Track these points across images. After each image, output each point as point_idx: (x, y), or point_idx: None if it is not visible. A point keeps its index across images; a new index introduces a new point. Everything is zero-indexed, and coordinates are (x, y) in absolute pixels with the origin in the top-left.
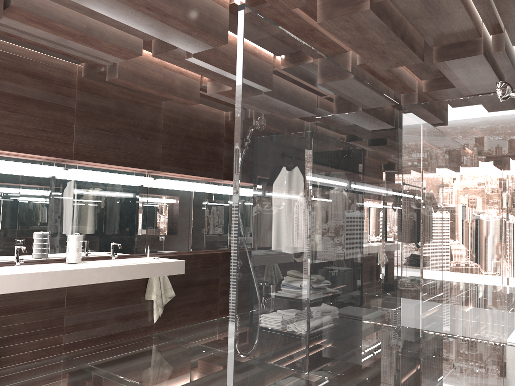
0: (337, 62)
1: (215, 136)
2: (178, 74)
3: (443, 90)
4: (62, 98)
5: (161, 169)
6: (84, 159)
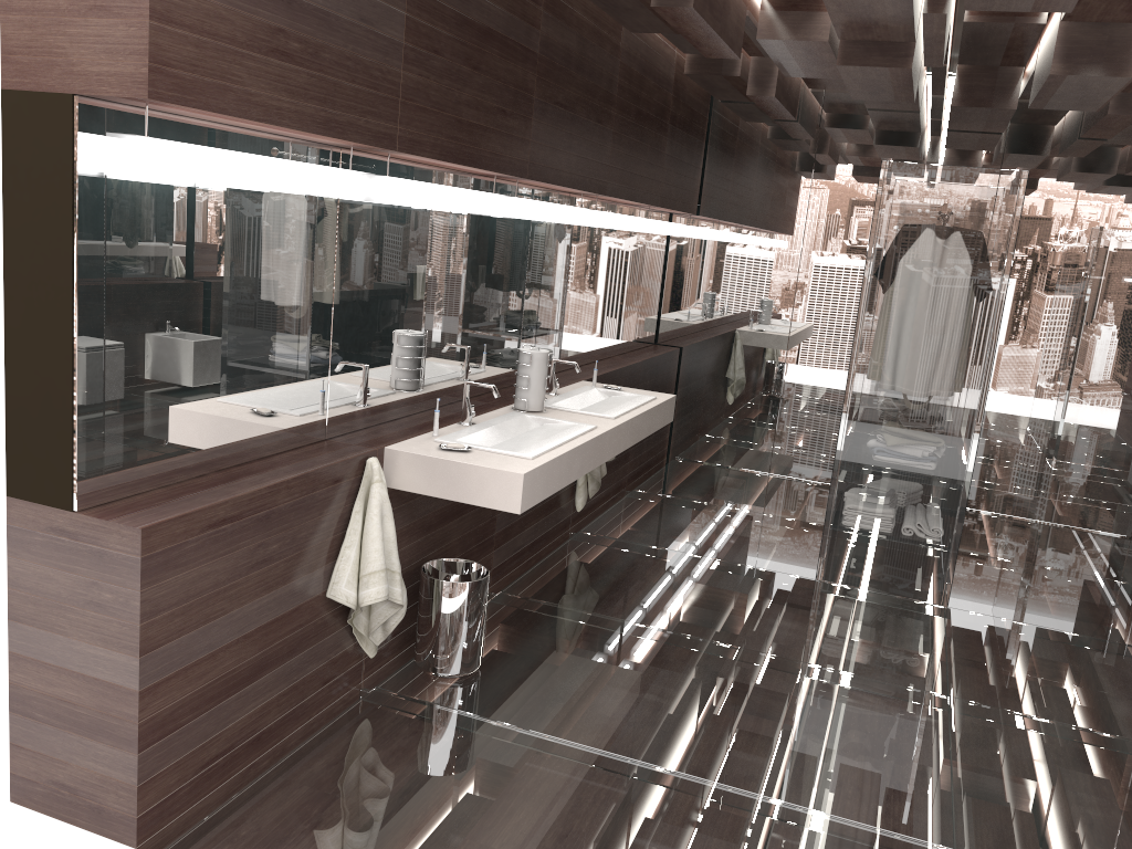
0: (1110, 36)
1: (662, 111)
2: None
3: None
4: (526, 30)
5: (606, 191)
6: (537, 175)
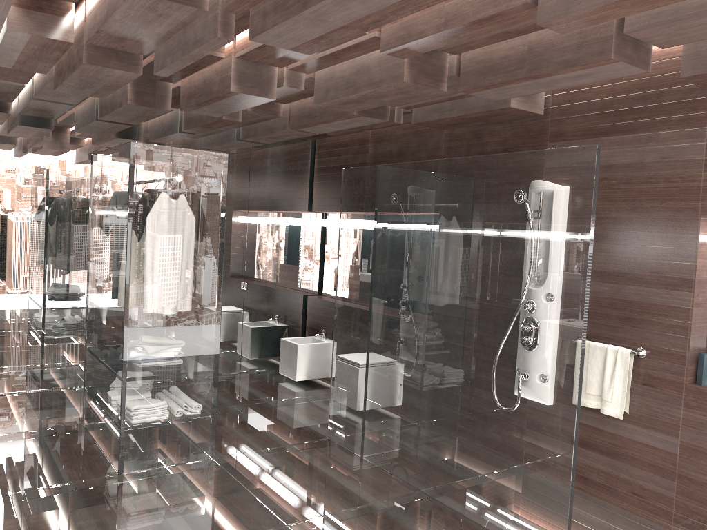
0: (260, 72)
1: None
2: None
3: (264, 114)
4: None
5: None
6: None
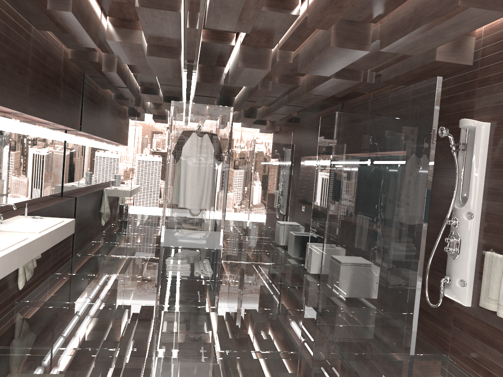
0: (259, 53)
1: (58, 75)
2: (93, 13)
3: (288, 84)
4: None
5: (27, 112)
6: None
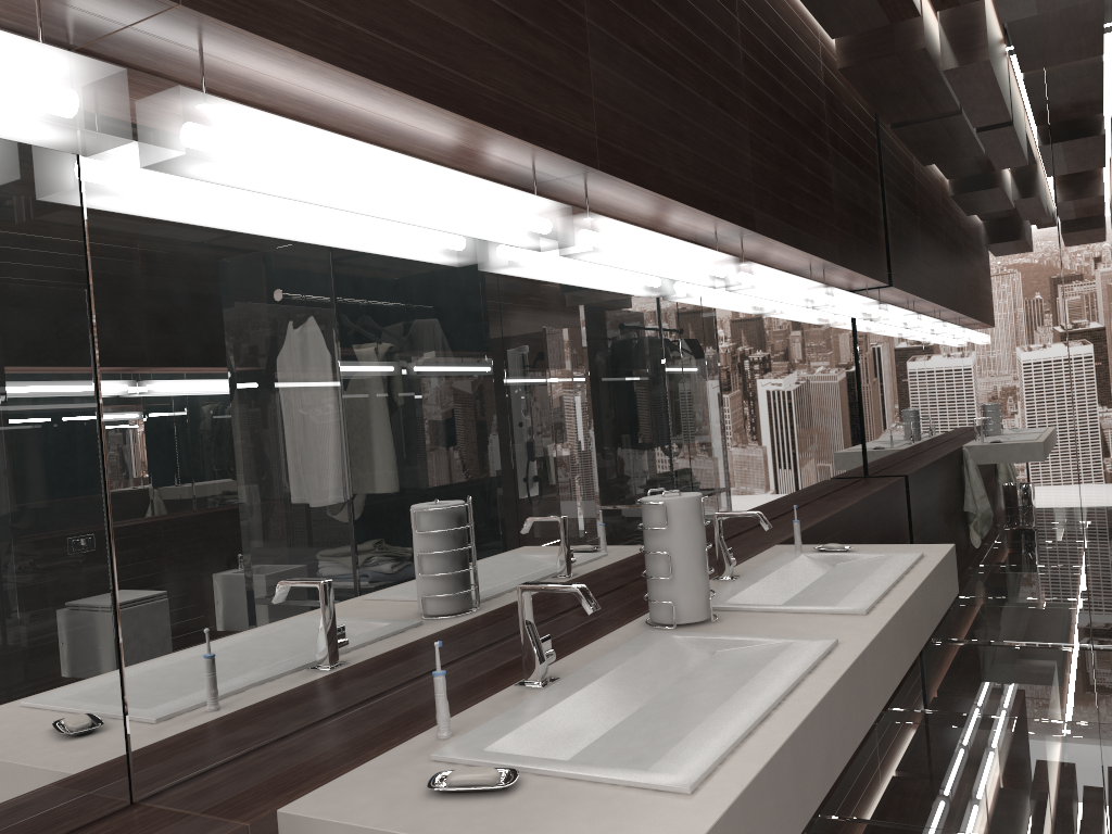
0: None
1: (816, 122)
2: None
3: None
4: None
5: (756, 225)
6: (620, 169)
